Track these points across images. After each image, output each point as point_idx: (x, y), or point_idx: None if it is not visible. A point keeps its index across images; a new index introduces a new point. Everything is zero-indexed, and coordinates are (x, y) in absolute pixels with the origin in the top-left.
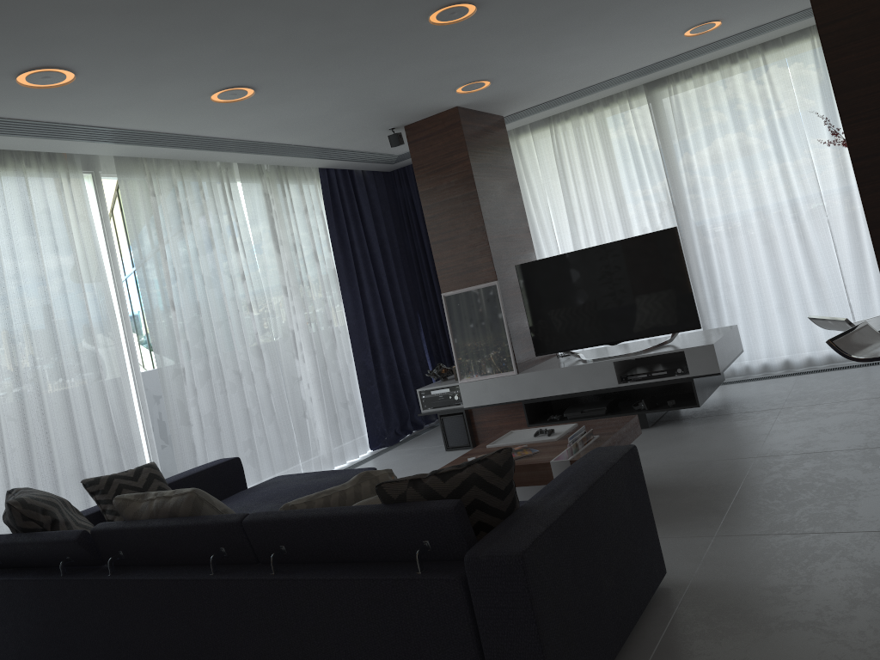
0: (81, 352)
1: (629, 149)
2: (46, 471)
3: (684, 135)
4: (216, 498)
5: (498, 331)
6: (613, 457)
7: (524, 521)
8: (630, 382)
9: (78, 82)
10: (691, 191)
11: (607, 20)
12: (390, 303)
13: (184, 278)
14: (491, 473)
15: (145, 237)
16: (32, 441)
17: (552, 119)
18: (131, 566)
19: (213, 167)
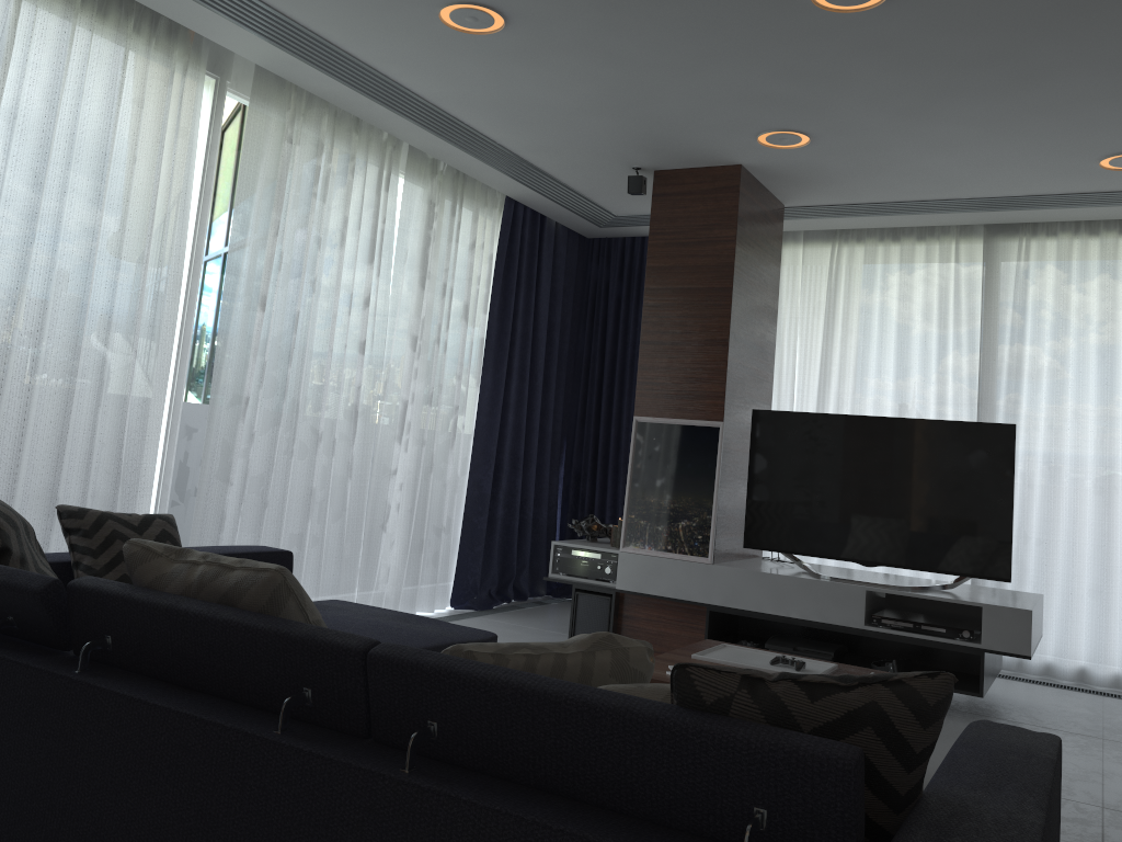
0: (114, 321)
1: (936, 306)
2: (3, 477)
3: (1024, 310)
4: None
5: (701, 493)
6: (1044, 749)
7: (972, 832)
8: (883, 628)
9: None
10: (1012, 388)
11: (1029, 94)
12: (537, 413)
13: (290, 271)
14: (908, 714)
15: (258, 195)
16: None
17: (837, 235)
18: (117, 669)
19: (377, 137)
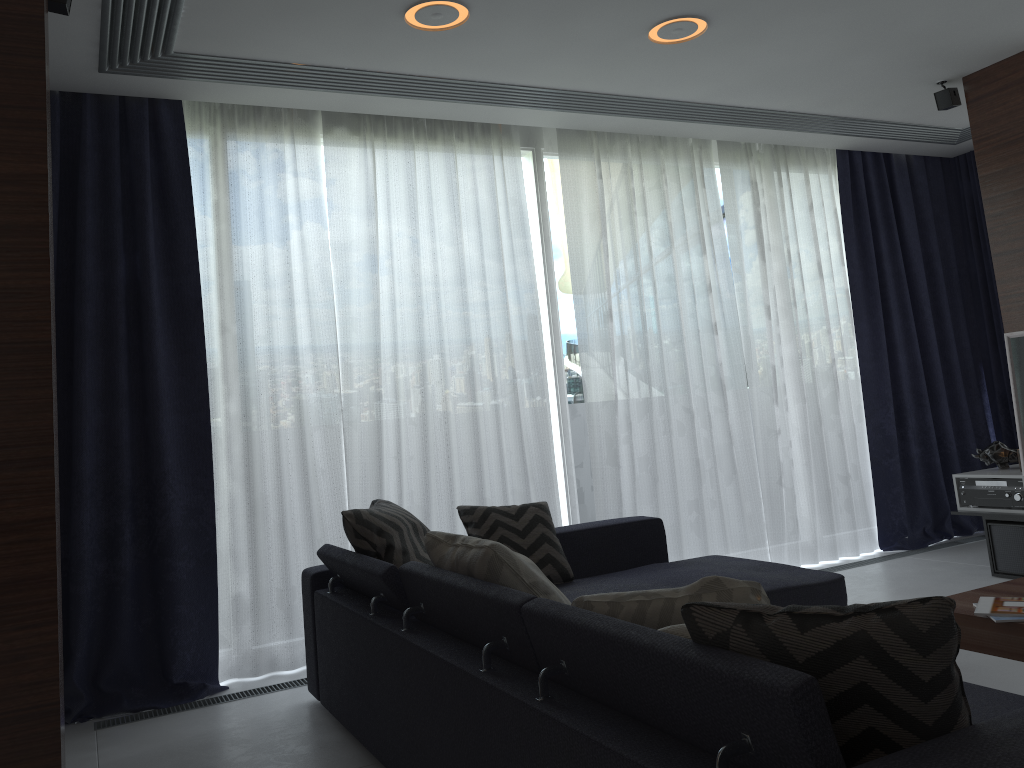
0: (496, 358)
1: None
2: (443, 489)
3: None
4: (622, 564)
5: None
6: None
7: (952, 764)
8: None
9: (475, 19)
10: None
11: None
12: (933, 346)
13: (629, 282)
14: (900, 642)
15: (586, 229)
16: (431, 451)
17: None
18: (430, 626)
19: (682, 145)
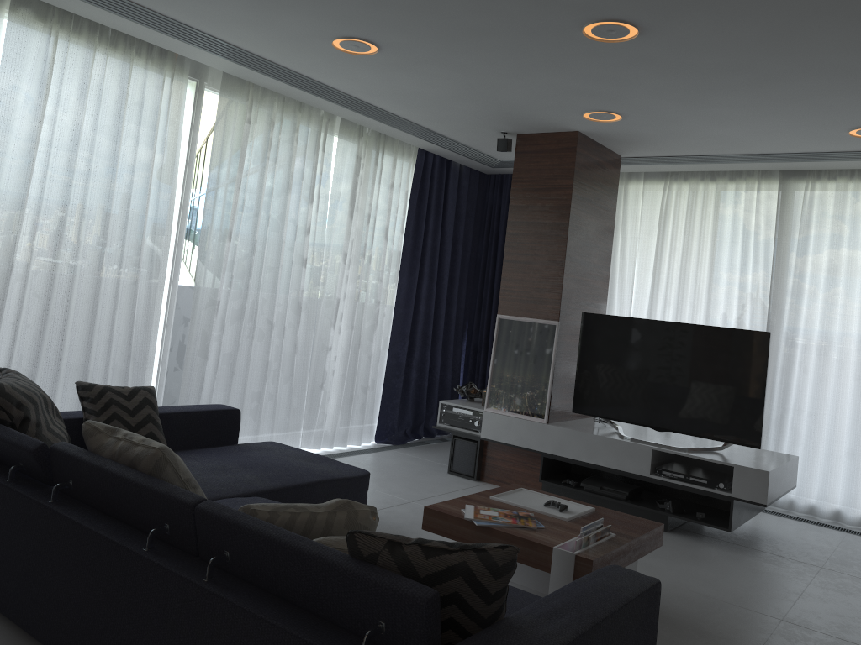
0: (126, 252)
1: (741, 232)
2: (52, 357)
3: (806, 237)
4: (203, 443)
5: (541, 372)
6: (631, 590)
7: None
8: (663, 477)
9: None
10: (794, 297)
11: (773, 90)
12: (443, 304)
13: (250, 212)
14: (485, 570)
15: (226, 161)
16: (48, 323)
17: (669, 175)
18: (75, 500)
19: (316, 113)
